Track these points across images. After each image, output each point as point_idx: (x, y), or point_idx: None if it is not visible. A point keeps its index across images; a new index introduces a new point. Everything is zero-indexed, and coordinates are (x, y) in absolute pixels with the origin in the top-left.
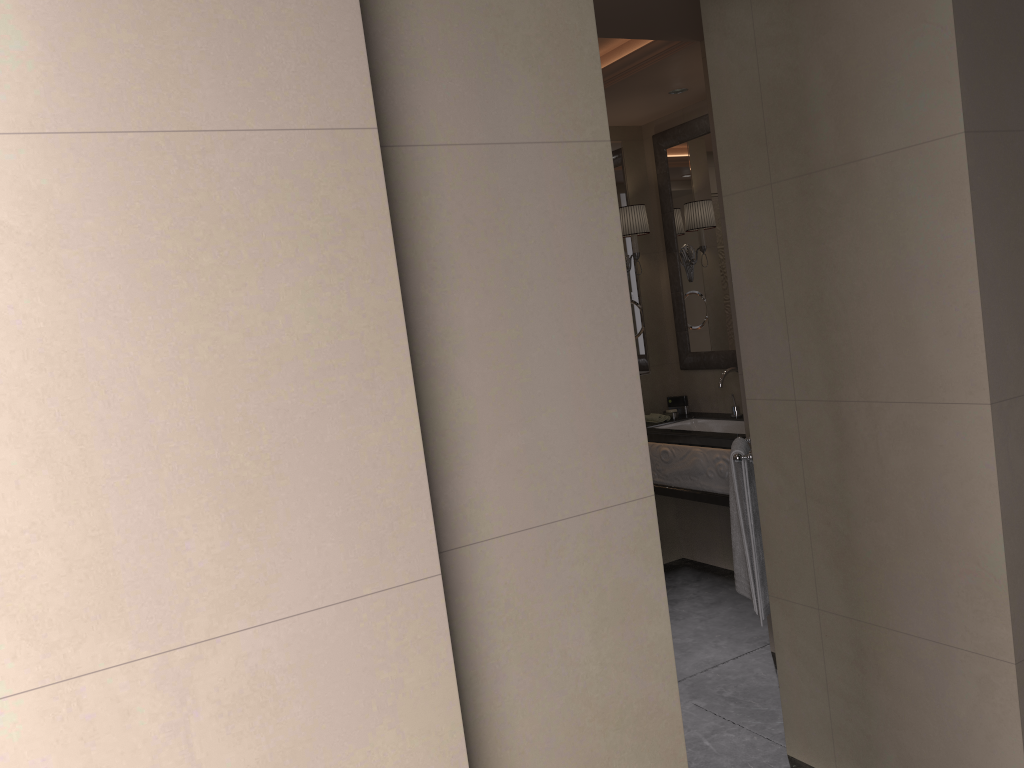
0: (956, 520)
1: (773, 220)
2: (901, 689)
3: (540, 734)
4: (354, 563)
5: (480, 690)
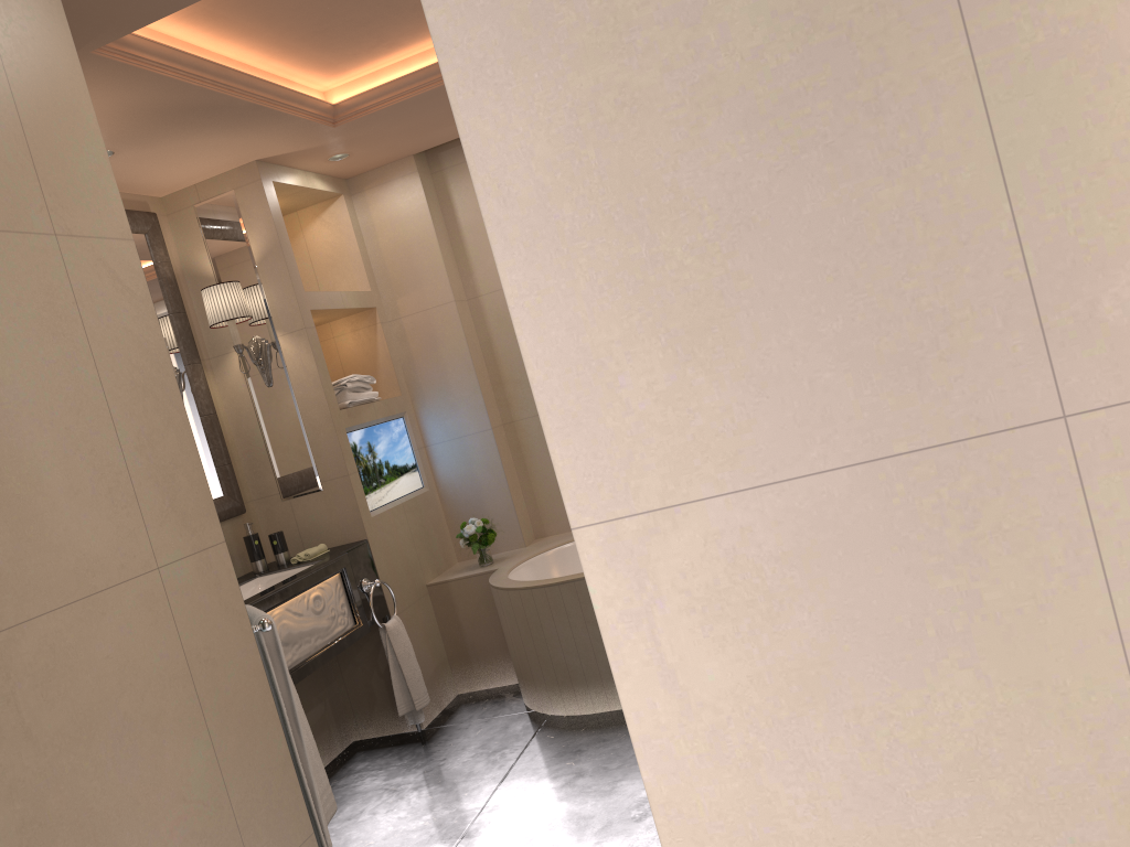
0: None
1: None
2: None
3: None
4: None
5: None
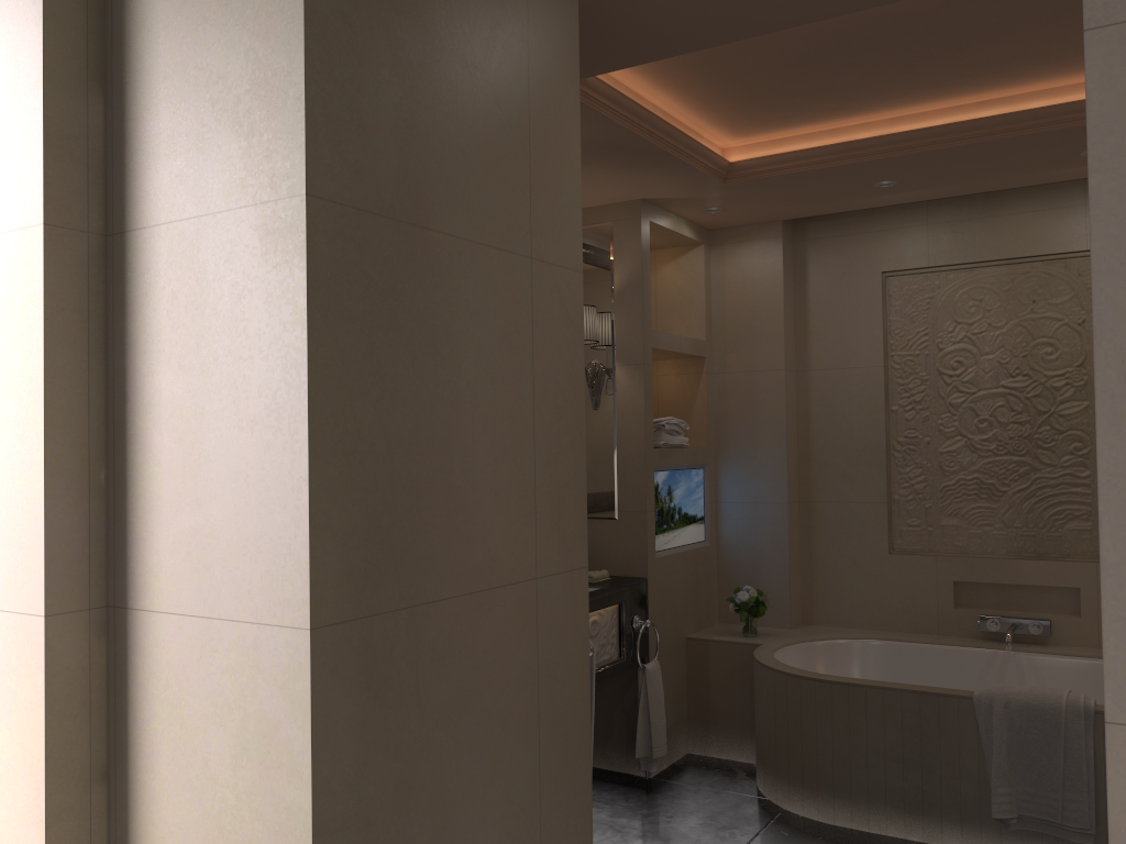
0: None
1: None
2: None
3: (179, 831)
4: (1, 582)
5: (140, 753)
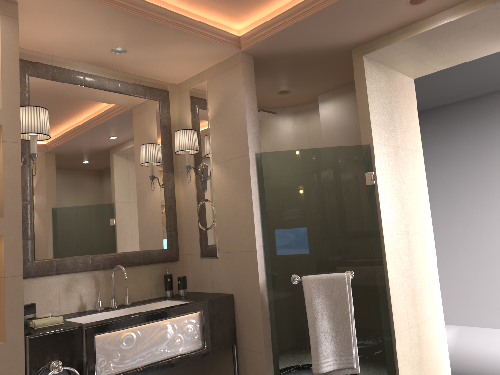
0: (431, 270)
1: (388, 160)
2: (428, 344)
3: None
4: None
5: None
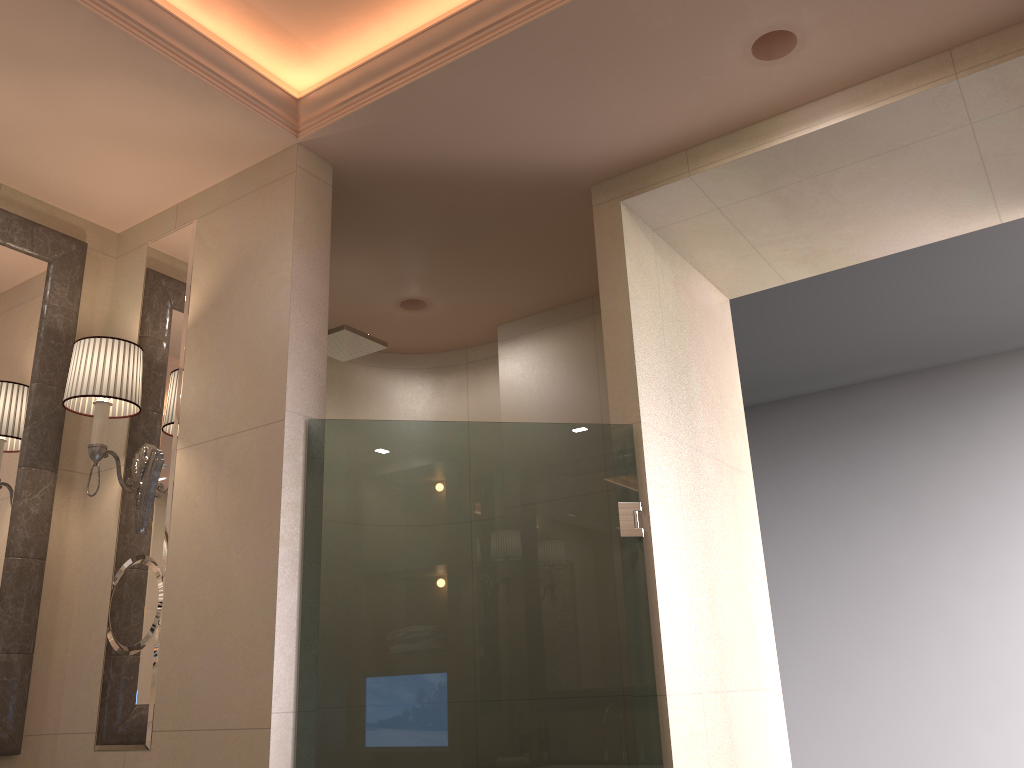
0: None
1: (677, 476)
2: None
3: None
4: None
5: None
